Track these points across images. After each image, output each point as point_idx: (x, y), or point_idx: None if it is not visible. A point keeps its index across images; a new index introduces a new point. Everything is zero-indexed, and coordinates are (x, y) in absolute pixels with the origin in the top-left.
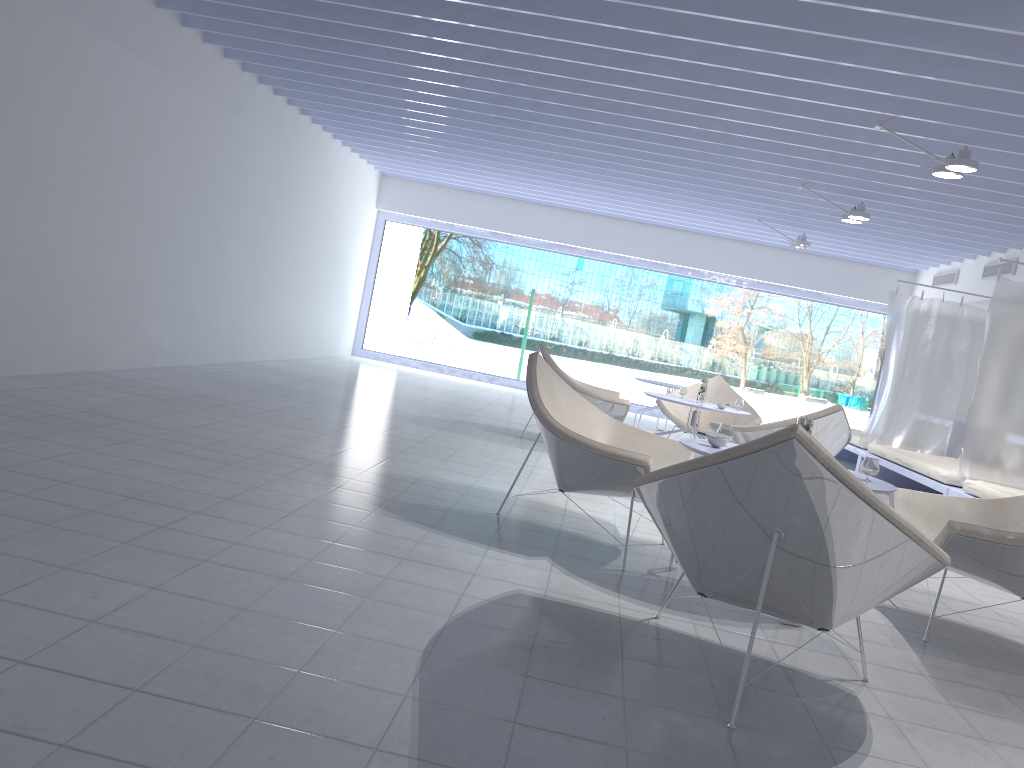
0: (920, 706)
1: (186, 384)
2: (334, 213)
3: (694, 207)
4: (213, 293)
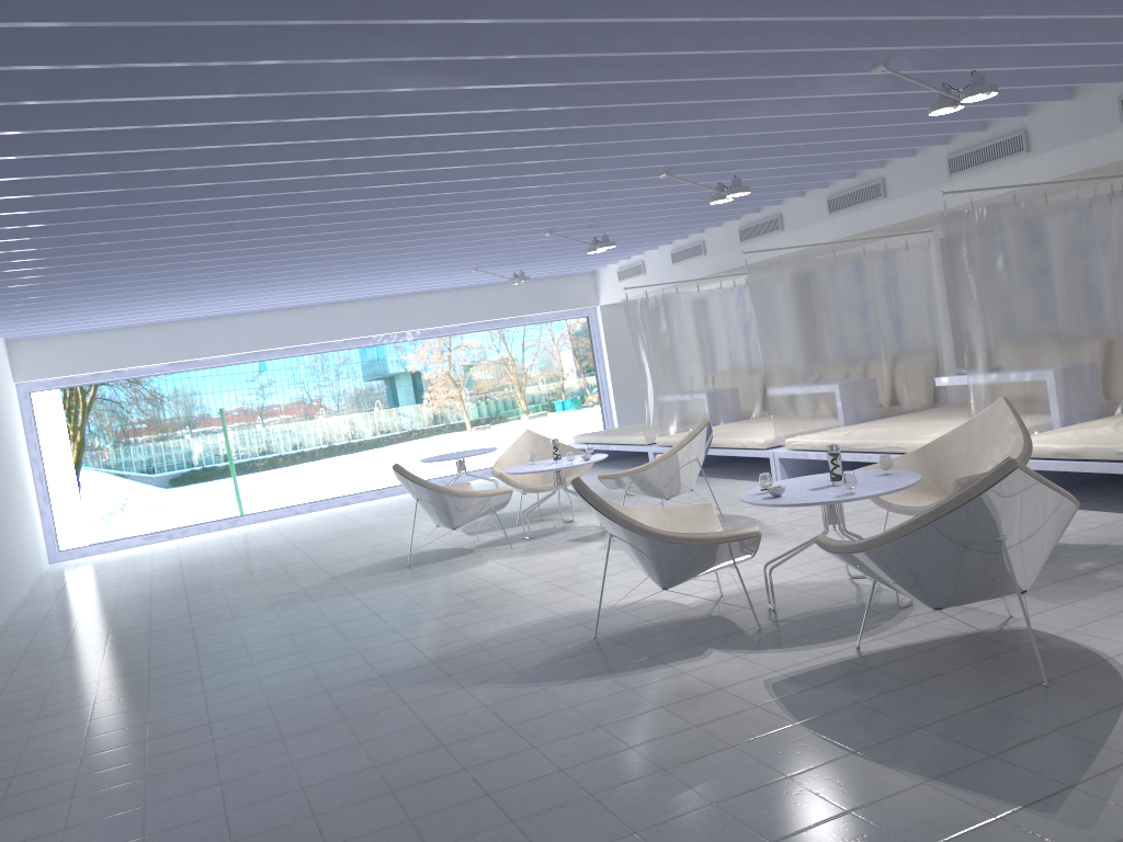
0: (1058, 614)
1: (48, 678)
2: None
3: (409, 274)
4: None
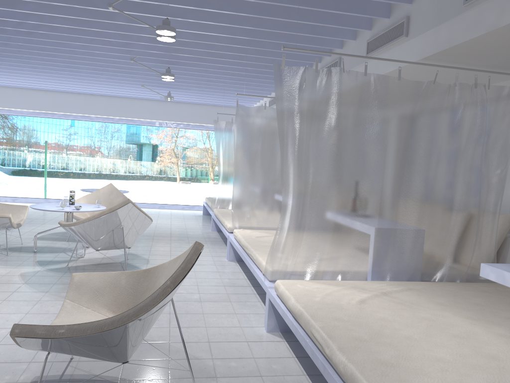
0: None
1: None
2: None
3: (104, 81)
4: None
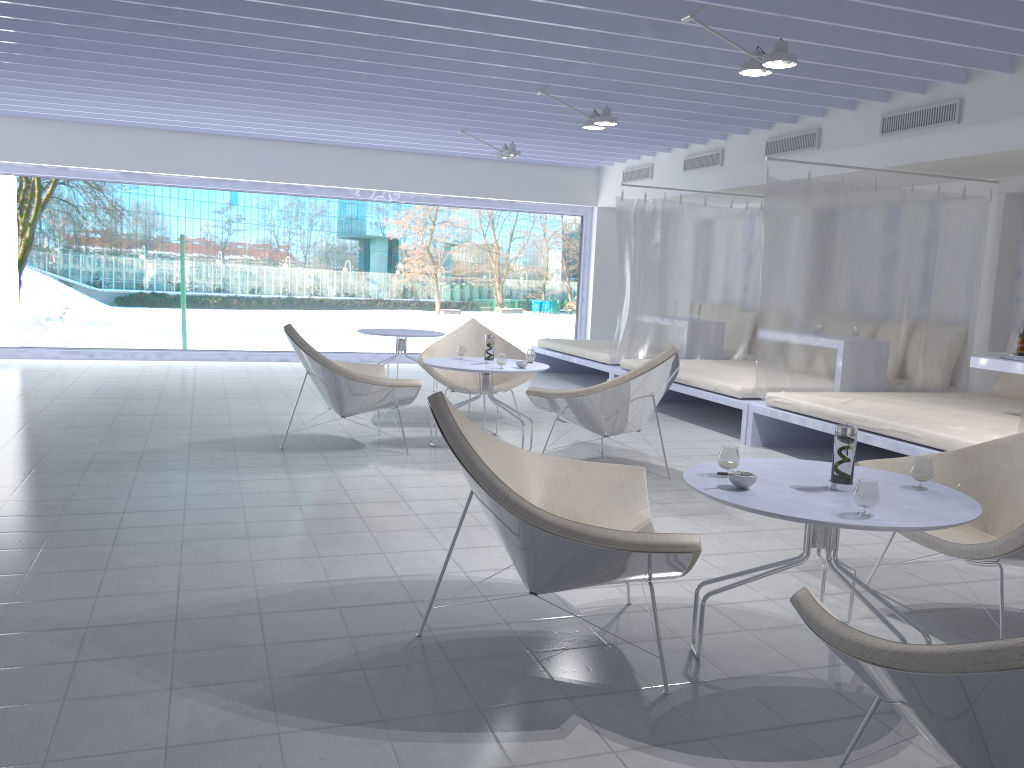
0: None
1: None
2: None
3: (387, 122)
4: None
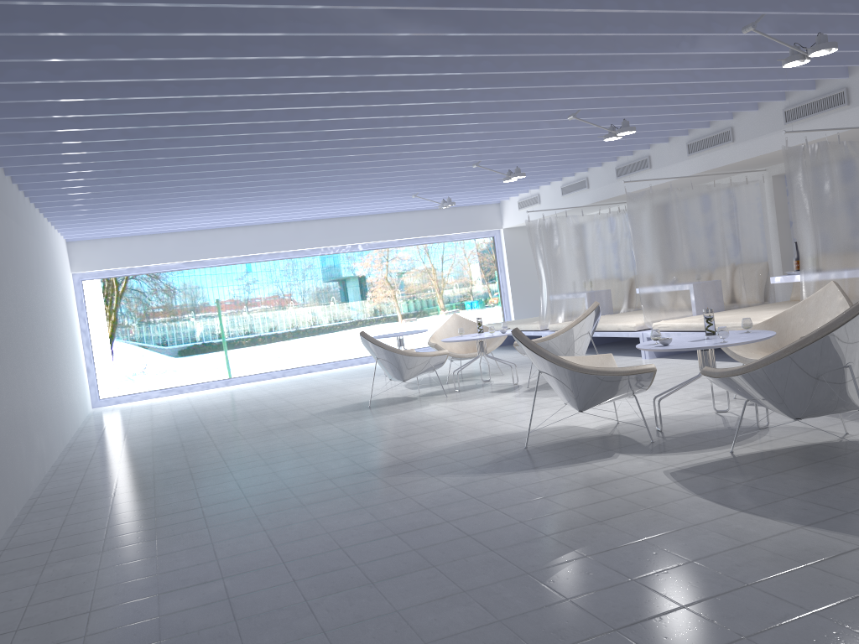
0: None
1: (115, 473)
2: (62, 287)
3: (365, 198)
4: (47, 391)
